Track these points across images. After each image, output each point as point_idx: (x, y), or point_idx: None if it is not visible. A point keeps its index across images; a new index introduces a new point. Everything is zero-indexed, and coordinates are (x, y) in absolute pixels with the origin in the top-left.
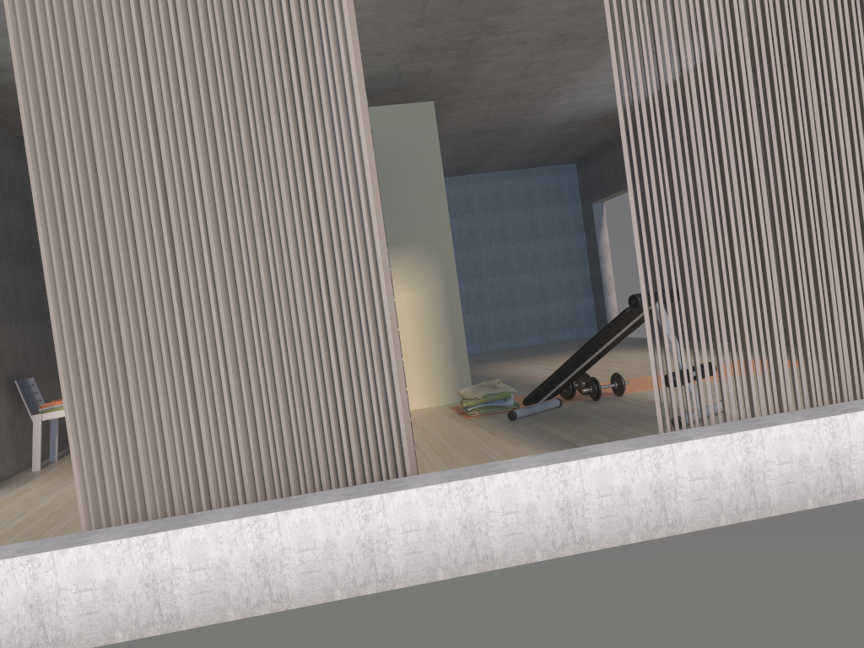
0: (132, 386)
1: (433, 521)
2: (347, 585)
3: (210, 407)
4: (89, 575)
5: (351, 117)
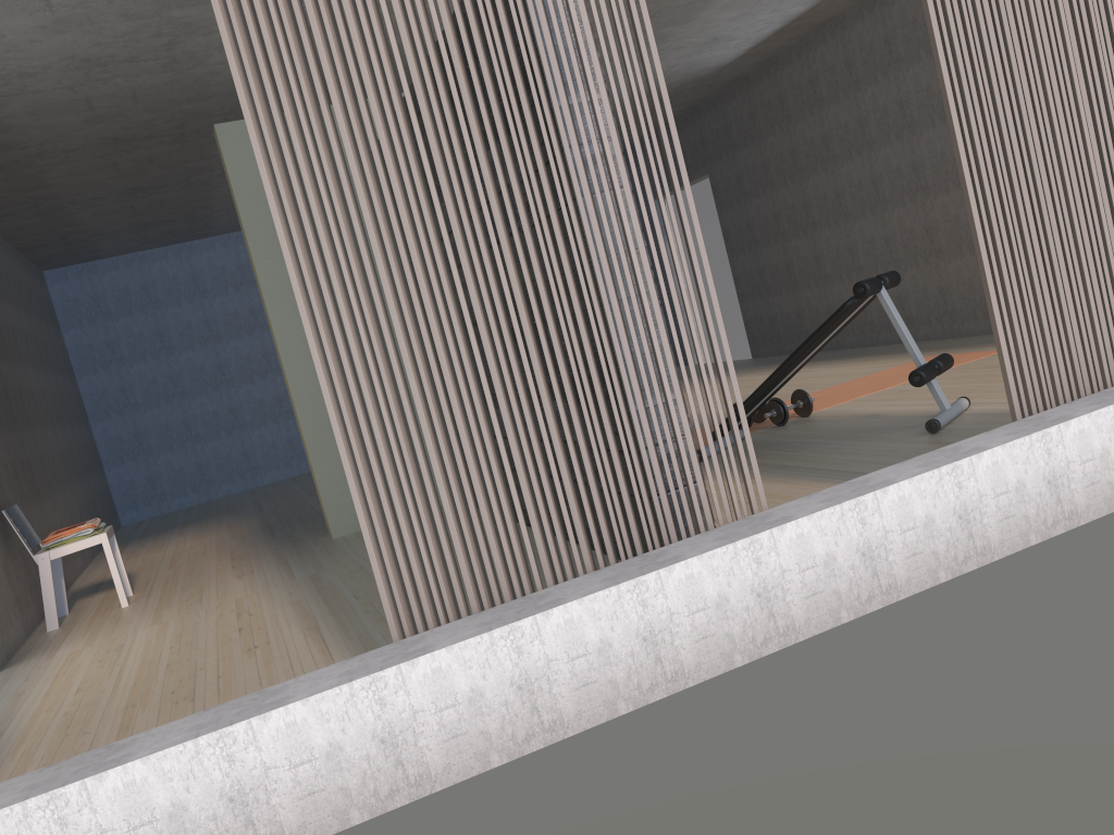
0: (431, 441)
1: (829, 553)
2: (746, 646)
3: (529, 457)
4: (449, 688)
5: (648, 65)
